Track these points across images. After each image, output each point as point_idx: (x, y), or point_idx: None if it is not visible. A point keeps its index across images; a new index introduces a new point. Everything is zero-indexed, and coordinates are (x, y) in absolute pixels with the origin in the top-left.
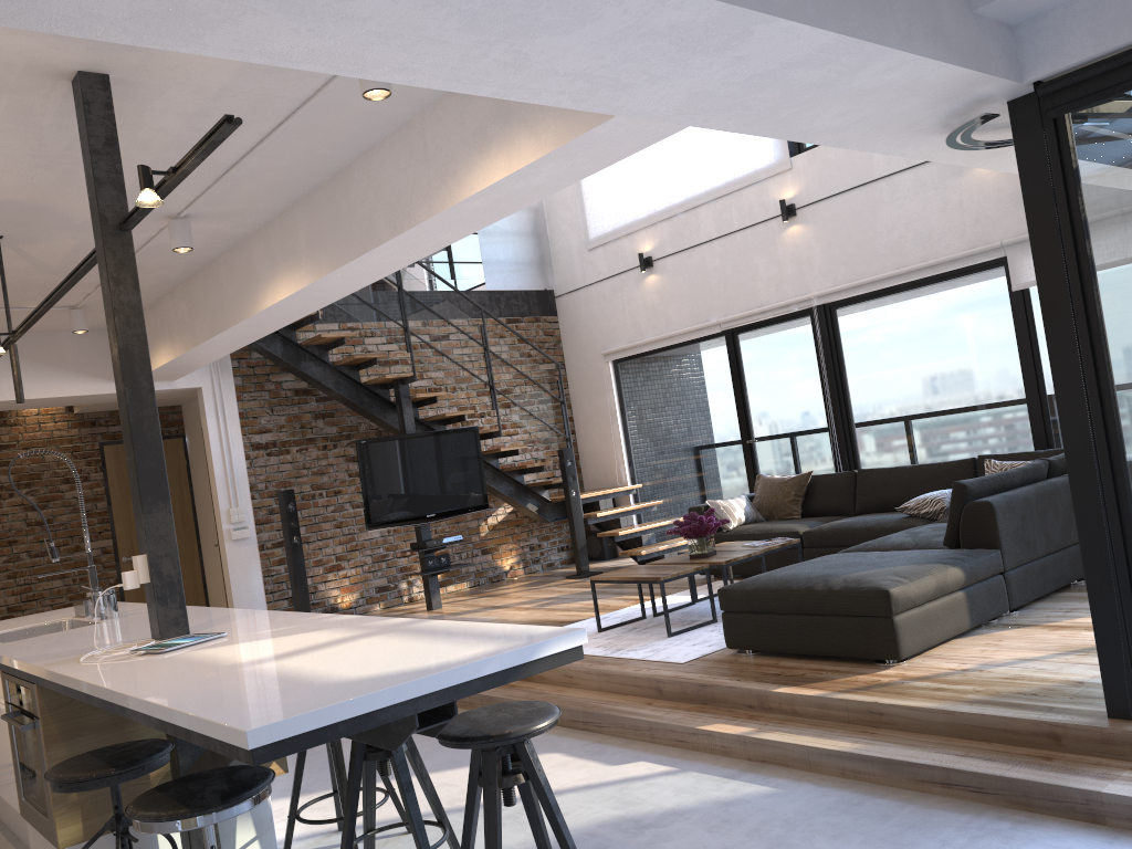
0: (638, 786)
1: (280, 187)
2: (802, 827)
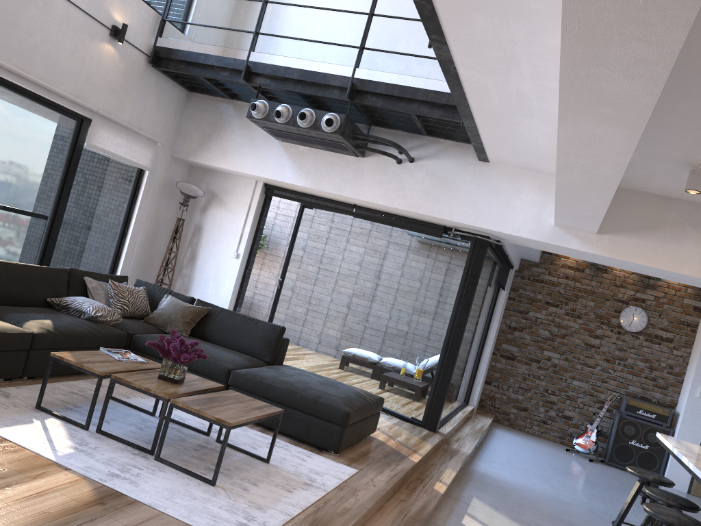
0: (494, 525)
1: (700, 66)
2: (504, 498)
